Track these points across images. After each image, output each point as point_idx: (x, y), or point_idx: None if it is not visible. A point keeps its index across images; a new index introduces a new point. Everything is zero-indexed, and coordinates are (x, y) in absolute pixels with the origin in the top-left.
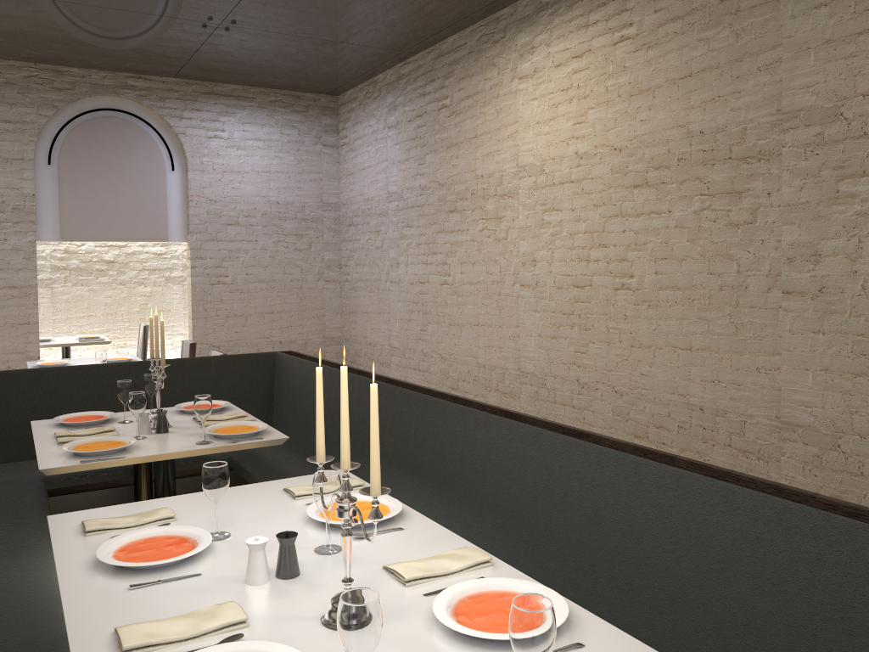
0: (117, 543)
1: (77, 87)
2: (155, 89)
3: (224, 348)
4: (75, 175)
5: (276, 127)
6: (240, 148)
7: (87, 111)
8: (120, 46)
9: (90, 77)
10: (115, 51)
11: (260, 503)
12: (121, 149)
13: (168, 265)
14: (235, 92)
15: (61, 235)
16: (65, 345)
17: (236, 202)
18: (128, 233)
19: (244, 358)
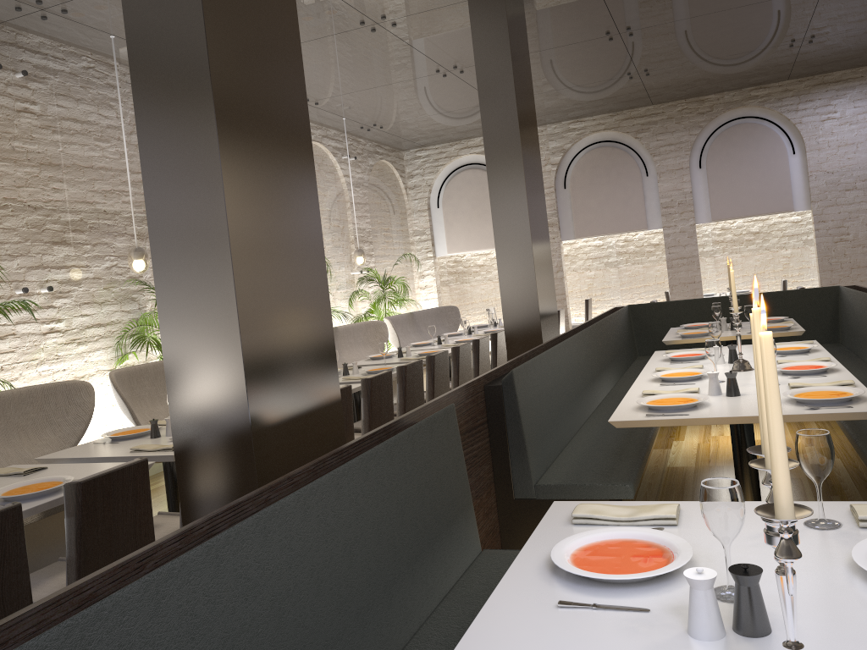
0: (673, 354)
1: (714, 108)
2: (773, 93)
3: None
4: (718, 172)
5: None
6: (852, 123)
7: (723, 124)
8: (736, 74)
9: (722, 98)
10: (734, 78)
11: (750, 348)
12: (750, 146)
13: (804, 230)
14: (843, 77)
15: (711, 218)
16: None
17: (851, 170)
18: (760, 209)
19: (812, 291)
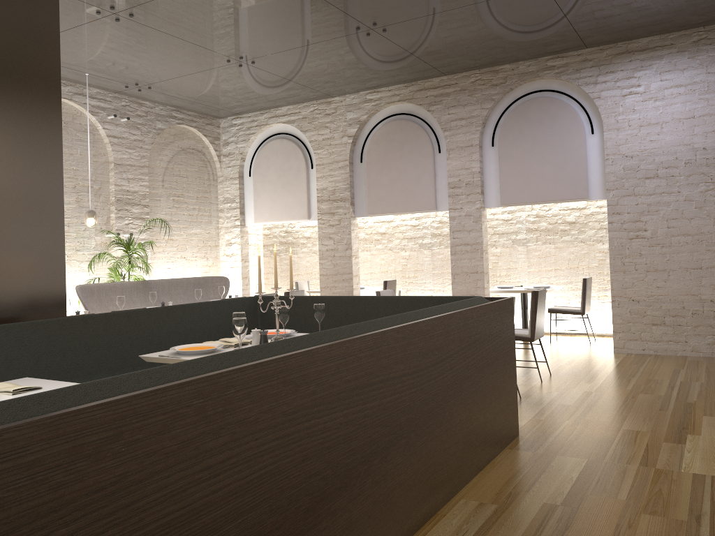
0: None
1: (508, 80)
2: (571, 63)
3: (644, 303)
4: (510, 151)
5: (700, 68)
6: (658, 99)
7: (519, 97)
8: (507, 36)
9: (517, 69)
10: (510, 41)
11: None
12: (545, 123)
13: None
14: (650, 44)
15: (500, 202)
16: (511, 292)
17: (654, 154)
18: (552, 195)
19: (449, 300)
